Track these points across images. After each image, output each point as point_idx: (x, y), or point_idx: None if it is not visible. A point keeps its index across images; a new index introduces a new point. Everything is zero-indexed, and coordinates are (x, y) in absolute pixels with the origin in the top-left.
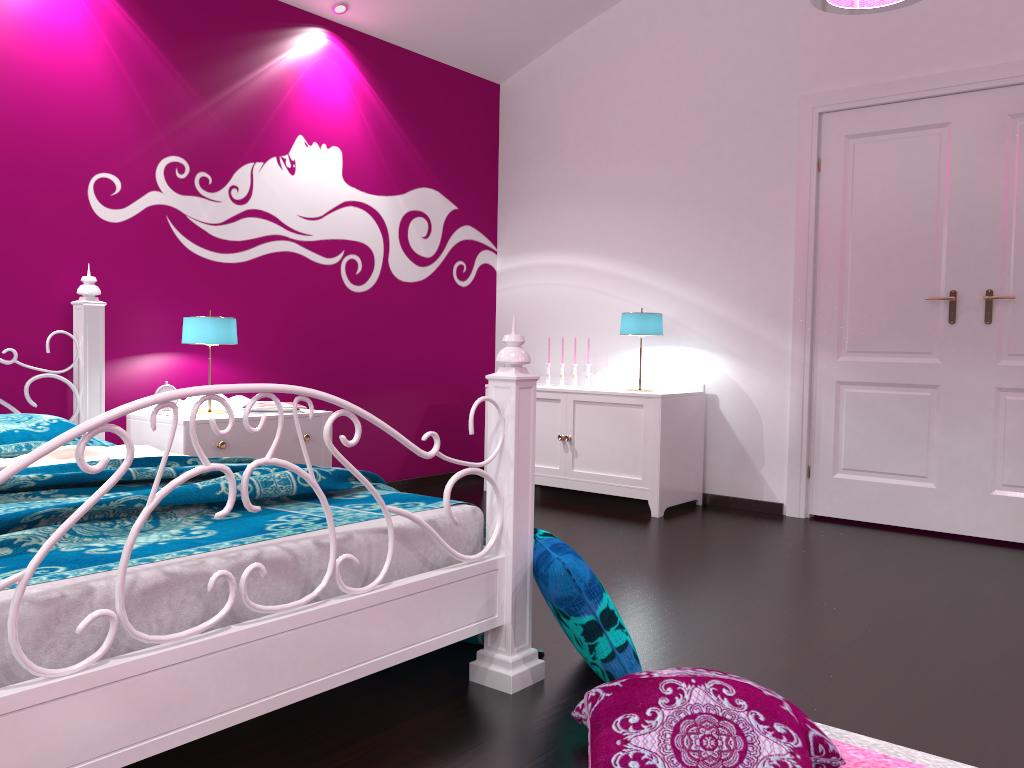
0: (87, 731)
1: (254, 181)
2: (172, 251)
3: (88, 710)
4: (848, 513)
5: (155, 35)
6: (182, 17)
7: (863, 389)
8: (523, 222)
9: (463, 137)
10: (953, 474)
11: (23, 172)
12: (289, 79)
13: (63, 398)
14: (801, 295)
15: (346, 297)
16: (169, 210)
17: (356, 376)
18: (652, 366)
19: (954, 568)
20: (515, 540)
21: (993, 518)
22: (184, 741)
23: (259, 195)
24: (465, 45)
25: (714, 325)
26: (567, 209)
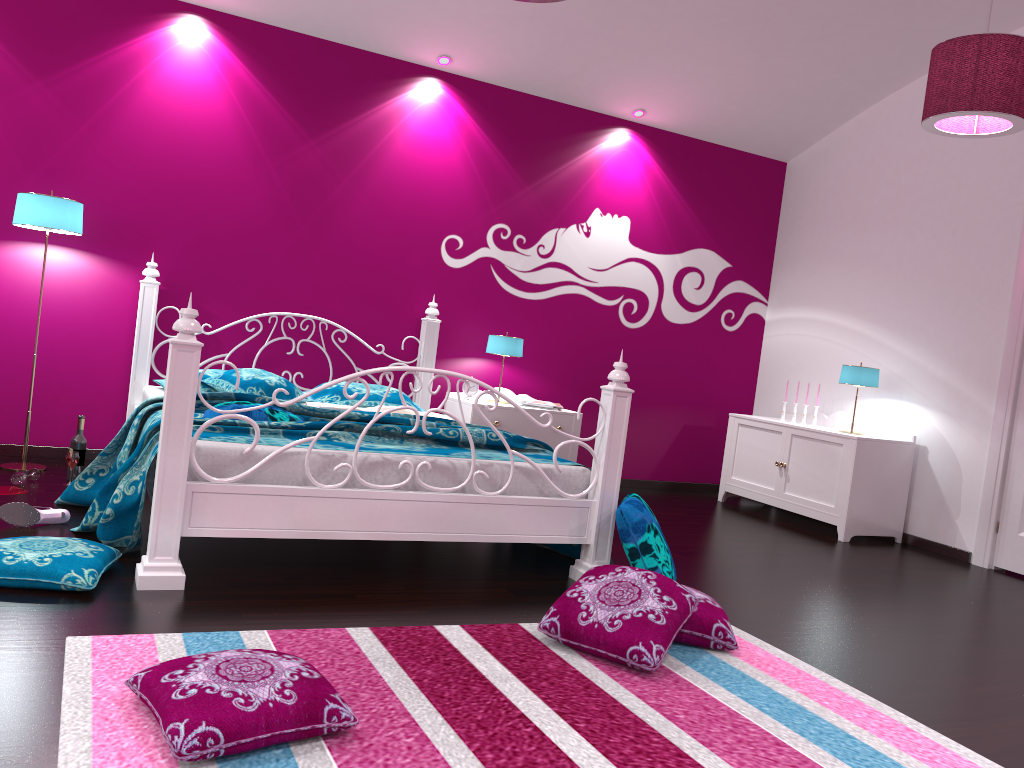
0: (332, 516)
1: (557, 241)
2: (491, 289)
3: (333, 507)
4: None
5: (498, 142)
6: (518, 128)
7: None
8: (790, 280)
9: (744, 207)
10: None
11: (403, 234)
12: (593, 167)
13: (409, 380)
14: (1008, 365)
15: (620, 331)
16: (493, 260)
17: None
18: (877, 415)
19: None
20: (602, 491)
21: None
22: (376, 538)
23: (559, 252)
24: (748, 134)
25: (932, 384)
26: (826, 272)
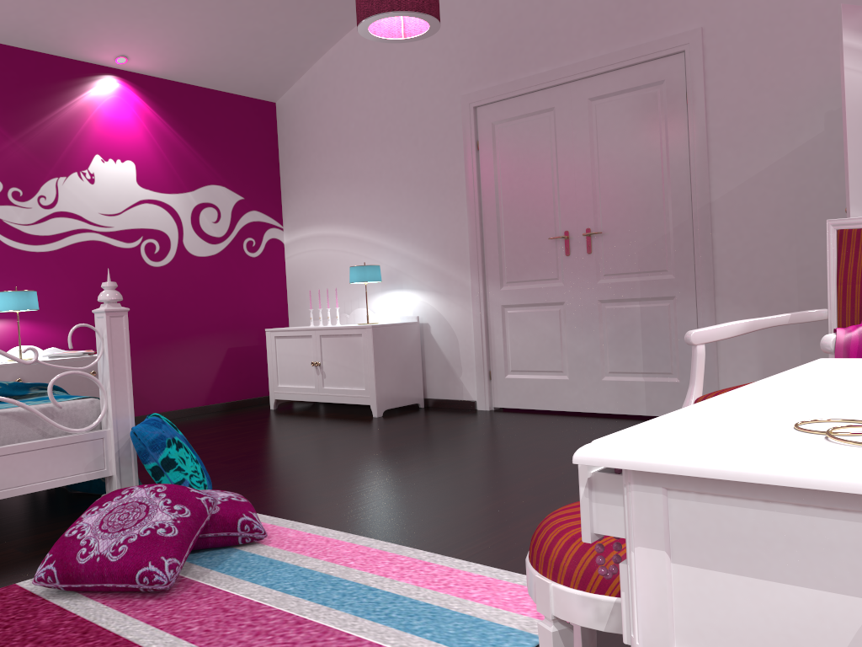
0: None
1: (59, 191)
2: None
3: None
4: (517, 404)
5: None
6: None
7: (519, 310)
8: (298, 205)
9: (245, 145)
10: (578, 367)
11: None
12: (84, 114)
13: None
14: (473, 243)
15: (147, 271)
16: None
17: (161, 329)
18: (387, 306)
19: (548, 433)
20: (115, 418)
21: (605, 398)
22: None
23: (64, 201)
24: (234, 77)
25: (423, 271)
26: (325, 192)
